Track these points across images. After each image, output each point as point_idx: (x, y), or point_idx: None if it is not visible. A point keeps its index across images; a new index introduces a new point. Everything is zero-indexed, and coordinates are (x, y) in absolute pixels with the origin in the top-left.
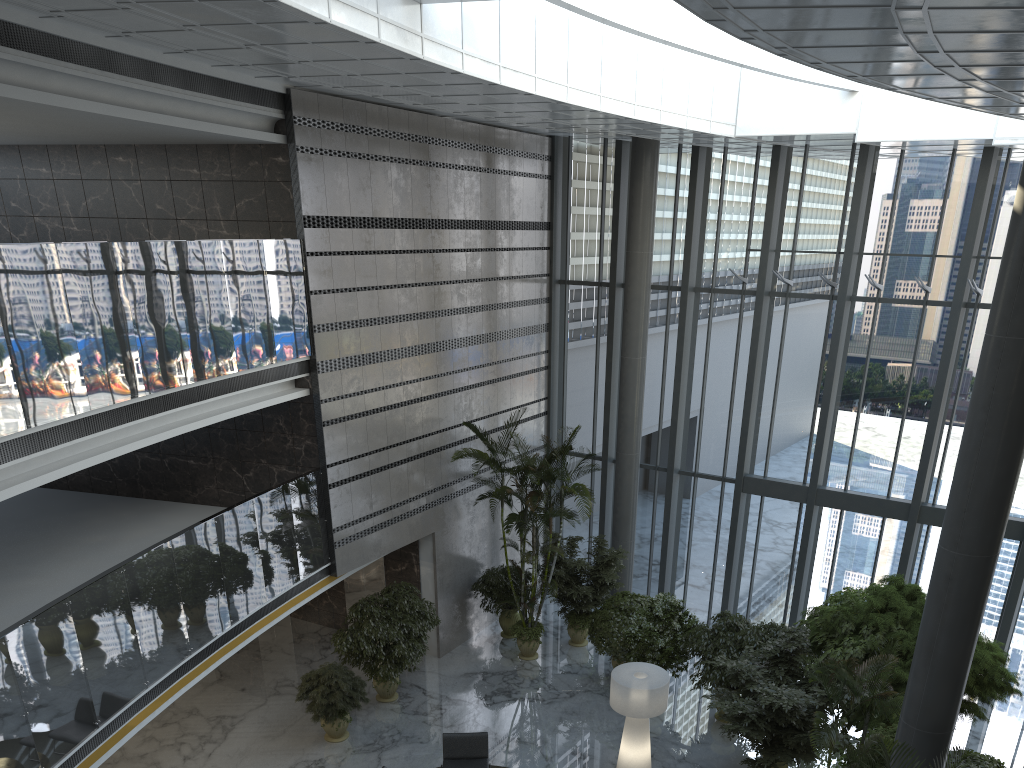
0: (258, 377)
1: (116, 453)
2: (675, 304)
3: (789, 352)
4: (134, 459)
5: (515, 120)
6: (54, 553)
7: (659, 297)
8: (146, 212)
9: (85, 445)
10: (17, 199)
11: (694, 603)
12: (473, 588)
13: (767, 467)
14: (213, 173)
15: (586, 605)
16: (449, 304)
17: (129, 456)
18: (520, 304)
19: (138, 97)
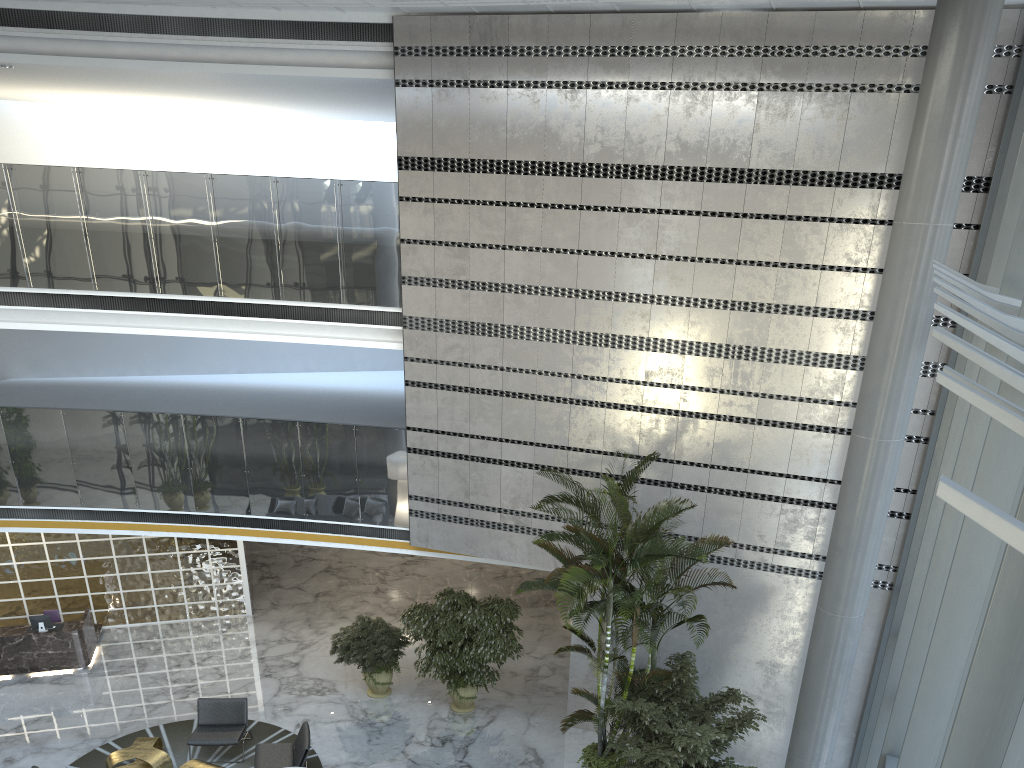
0: (326, 314)
1: (135, 331)
2: None
3: None
4: None
5: None
6: None
7: None
8: None
9: (131, 321)
10: None
11: None
12: None
13: None
14: None
15: None
16: (648, 287)
17: None
18: (850, 316)
19: (210, 51)
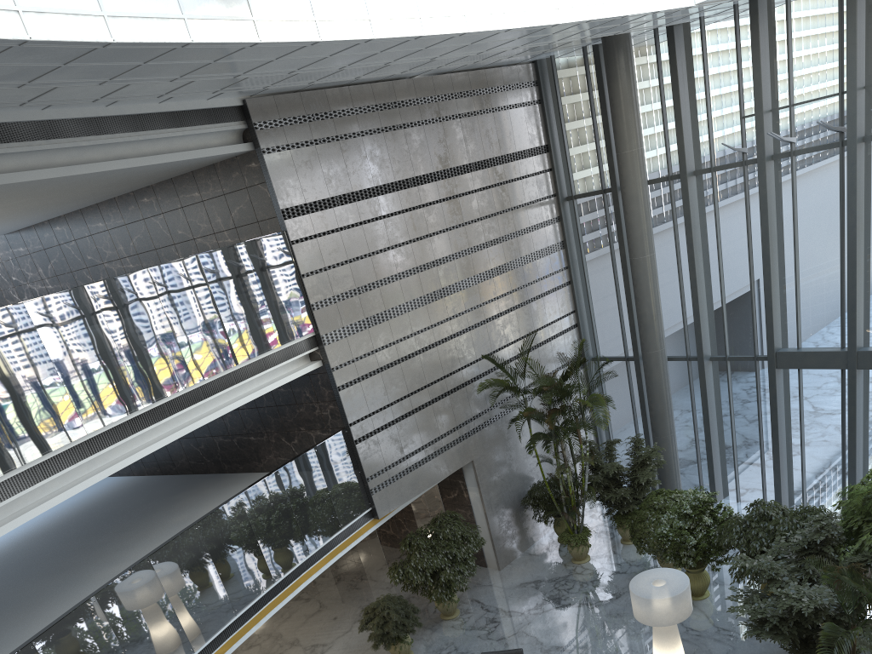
0: (264, 363)
1: (126, 462)
2: (678, 193)
3: (804, 214)
4: (213, 443)
5: (467, 61)
6: (145, 537)
7: (662, 190)
8: (172, 239)
9: (101, 461)
10: (90, 252)
11: (747, 485)
12: (522, 503)
13: (800, 338)
14: (209, 192)
15: (628, 505)
16: (449, 250)
17: (210, 441)
18: (528, 231)
19: (95, 151)
